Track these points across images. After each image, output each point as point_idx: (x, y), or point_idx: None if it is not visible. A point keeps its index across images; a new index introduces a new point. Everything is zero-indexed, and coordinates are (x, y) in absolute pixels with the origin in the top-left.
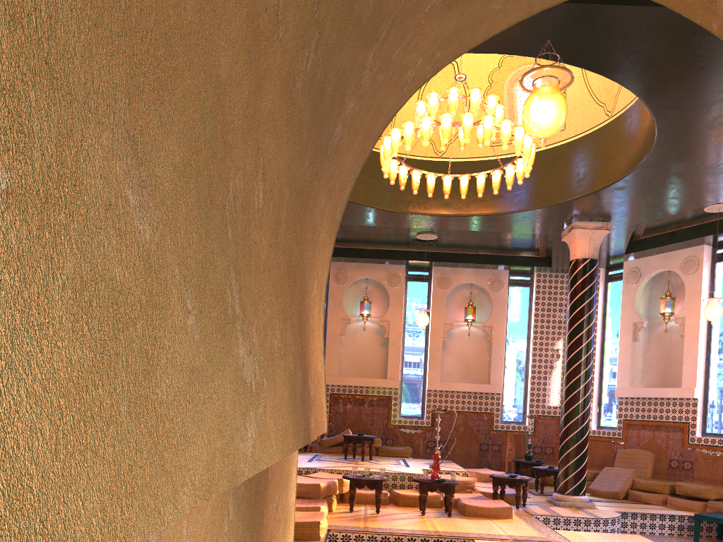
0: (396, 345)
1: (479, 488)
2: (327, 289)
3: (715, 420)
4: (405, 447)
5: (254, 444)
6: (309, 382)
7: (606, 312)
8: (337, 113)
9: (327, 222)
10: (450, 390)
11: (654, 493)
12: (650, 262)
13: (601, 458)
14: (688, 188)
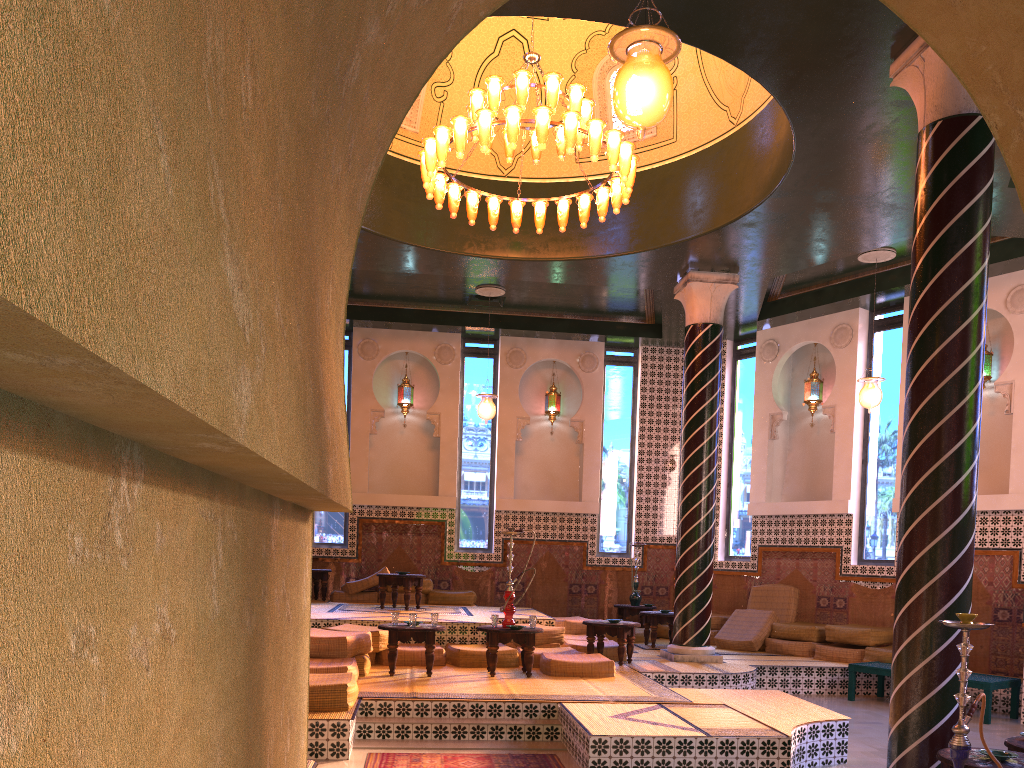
0: (450, 448)
1: (569, 640)
2: (349, 368)
3: (874, 543)
4: (467, 591)
5: (251, 411)
6: (325, 416)
7: (735, 401)
8: (354, 37)
9: (344, 207)
10: (528, 510)
11: (799, 641)
12: (791, 332)
13: (730, 599)
14: (837, 226)
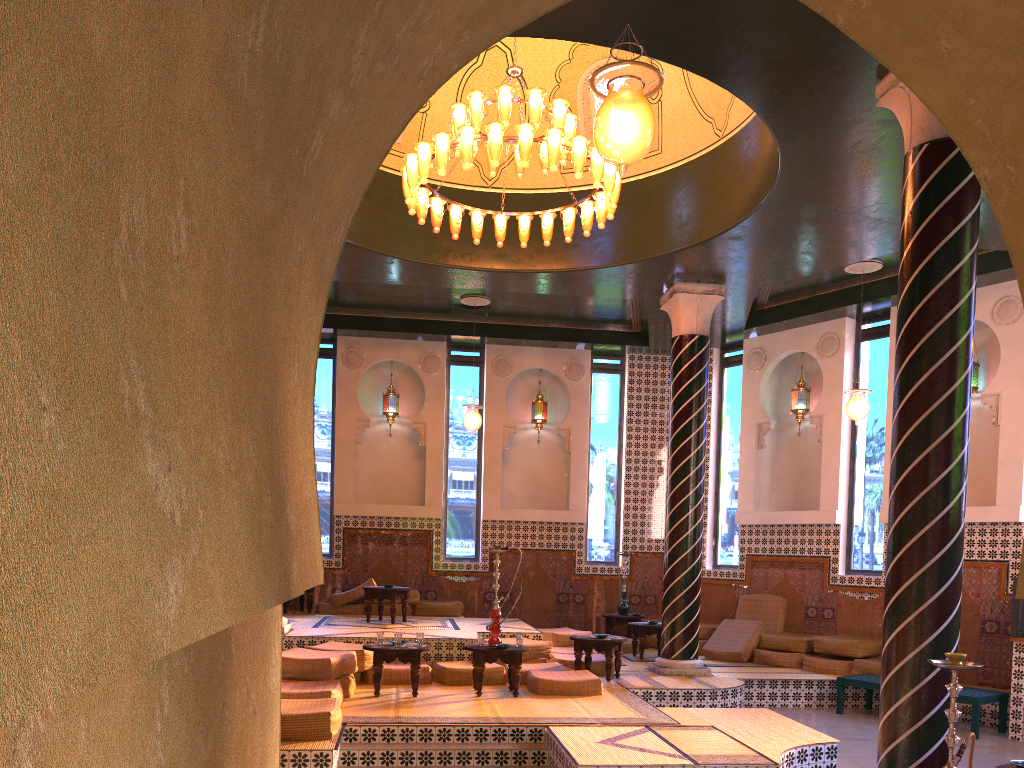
0: (437, 457)
1: (557, 654)
2: (333, 377)
3: (862, 553)
4: (454, 601)
5: (182, 602)
6: (288, 512)
7: (723, 409)
8: (315, 117)
9: (310, 278)
10: (515, 520)
11: (787, 652)
12: (778, 341)
13: (718, 608)
14: (824, 239)
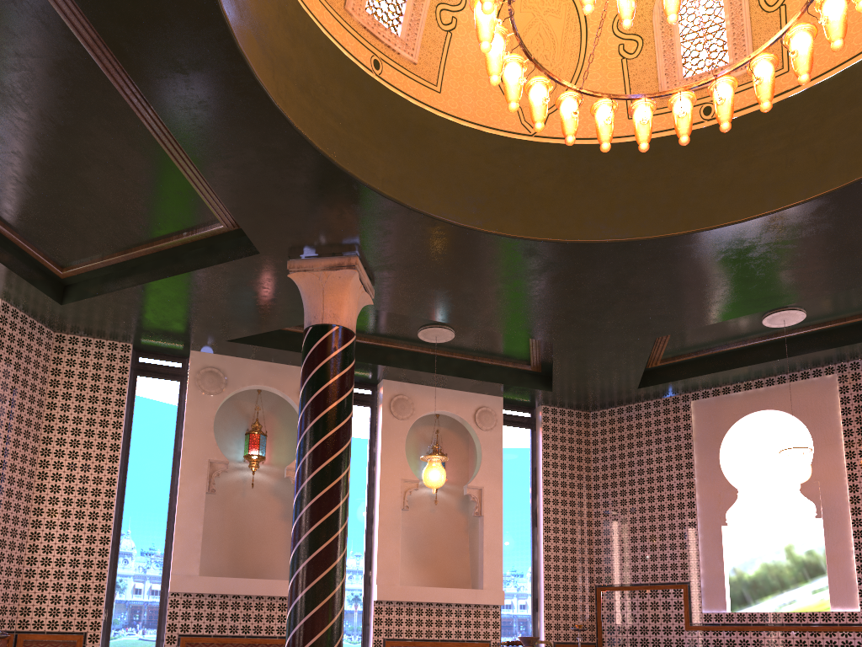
0: None
1: None
2: None
3: None
4: None
5: None
6: None
7: (133, 430)
8: None
9: None
10: None
11: None
12: (245, 369)
13: None
14: (547, 299)
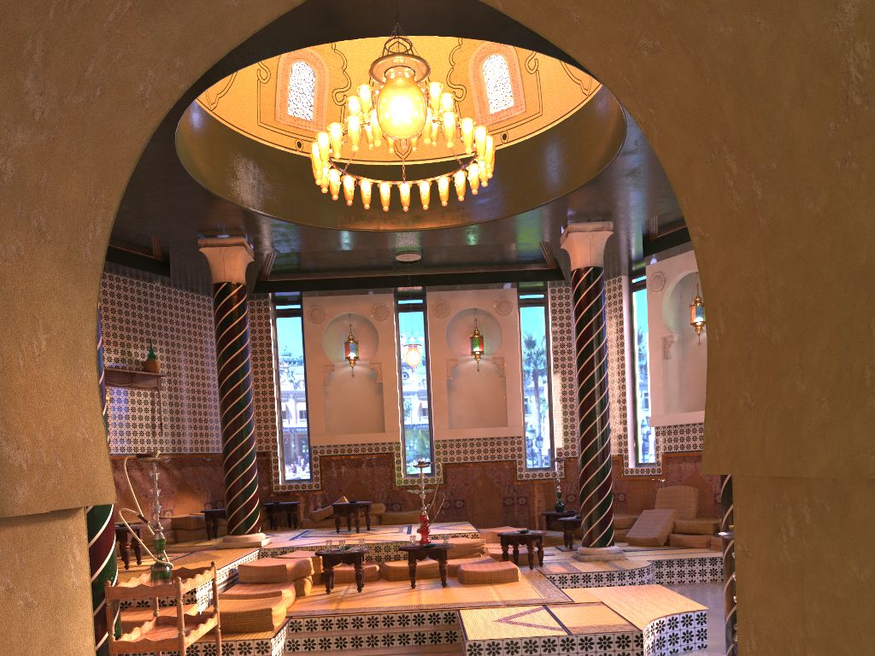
0: (392, 391)
1: (492, 549)
2: (303, 331)
3: None
4: (415, 510)
5: None
6: (5, 451)
7: (634, 328)
8: None
9: (53, 268)
10: (462, 438)
11: (698, 535)
12: (674, 264)
13: (642, 500)
14: None
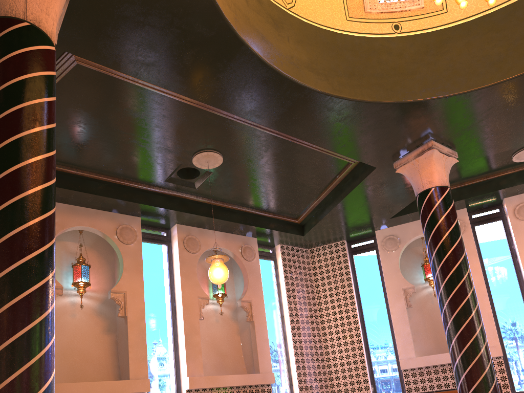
0: (139, 327)
1: None
2: None
3: (522, 377)
4: None
5: None
6: None
7: (358, 284)
8: None
9: None
10: (219, 386)
11: None
12: (408, 229)
13: None
14: None
